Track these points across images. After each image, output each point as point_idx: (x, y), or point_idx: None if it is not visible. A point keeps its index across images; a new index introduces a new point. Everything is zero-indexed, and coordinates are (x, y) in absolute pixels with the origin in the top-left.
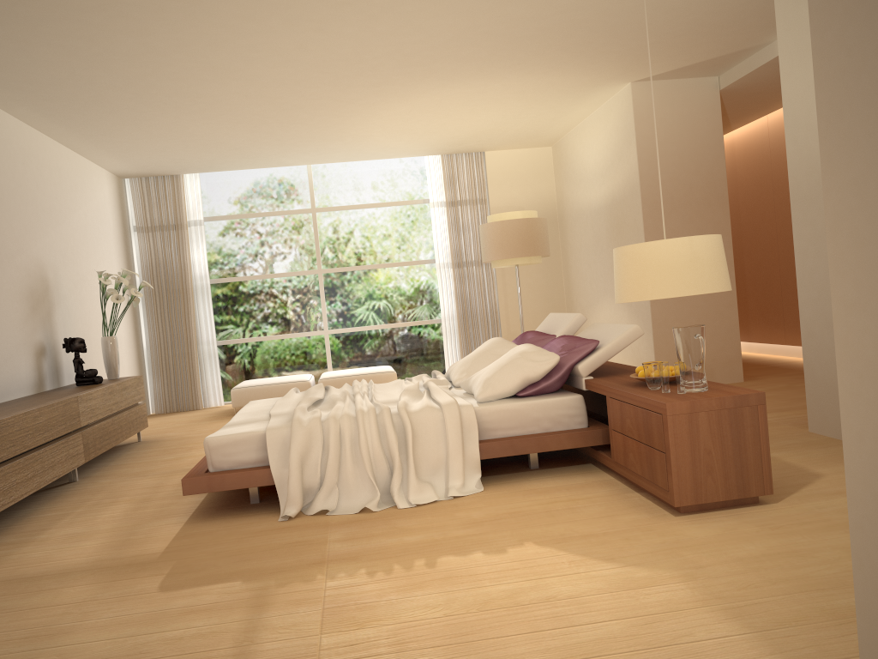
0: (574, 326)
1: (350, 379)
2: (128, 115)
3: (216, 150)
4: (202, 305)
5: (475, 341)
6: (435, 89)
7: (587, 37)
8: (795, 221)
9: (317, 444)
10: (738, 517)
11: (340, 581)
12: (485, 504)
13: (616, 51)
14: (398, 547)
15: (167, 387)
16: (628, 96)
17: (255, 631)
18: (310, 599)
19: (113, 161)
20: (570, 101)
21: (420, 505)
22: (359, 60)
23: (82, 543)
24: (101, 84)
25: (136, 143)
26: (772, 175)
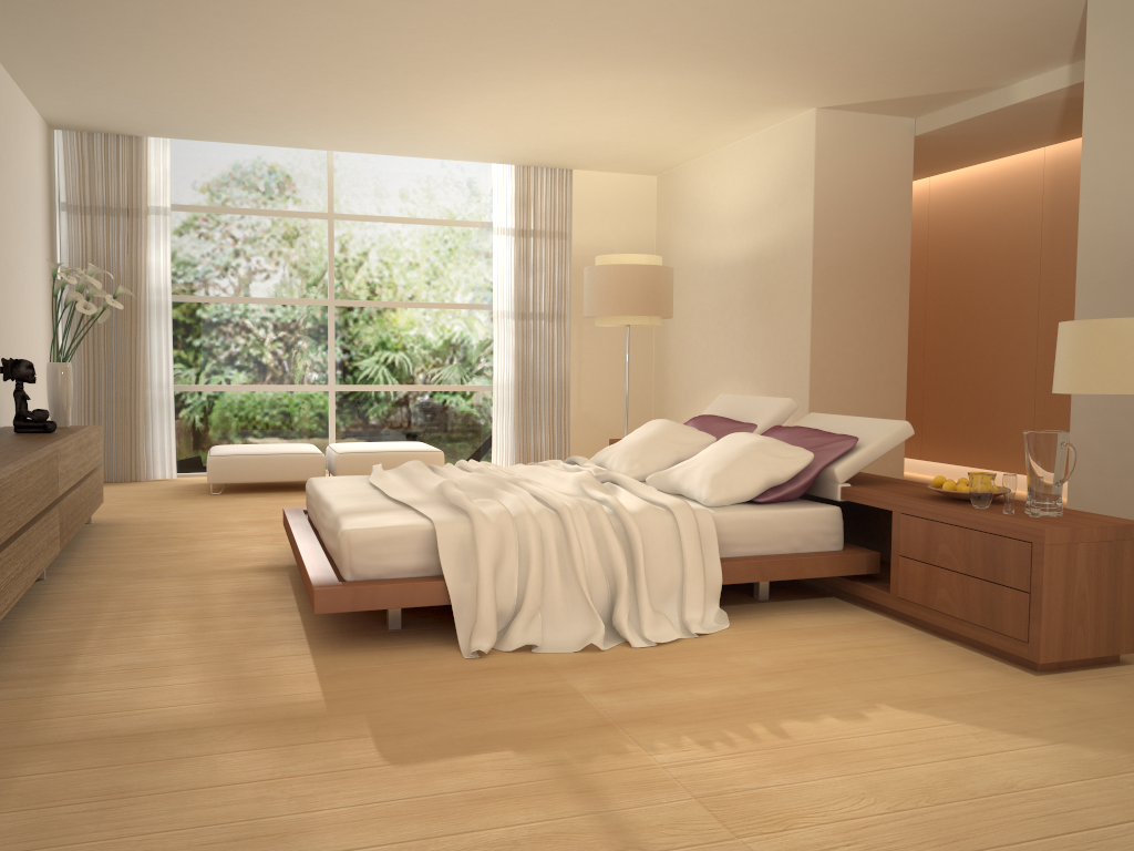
0: (782, 414)
1: (381, 457)
2: (136, 34)
3: (224, 109)
4: (157, 330)
5: (535, 419)
6: (582, 74)
7: (819, 39)
8: (1080, 312)
9: (511, 549)
10: (1118, 680)
11: (671, 754)
12: (753, 646)
13: (834, 63)
14: (700, 706)
15: None
16: (808, 125)
17: (627, 833)
18: (657, 782)
19: (59, 101)
20: (728, 120)
21: (660, 644)
22: (522, 14)
23: (165, 681)
24: None
25: (115, 79)
26: (928, 251)
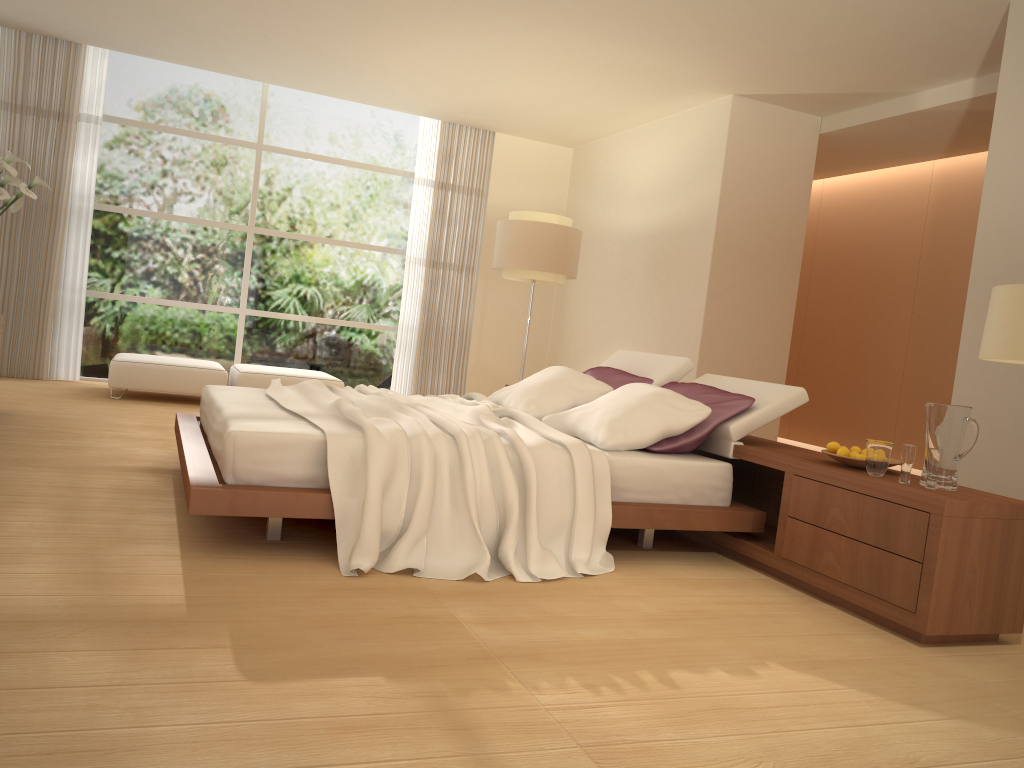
0: (678, 372)
1: (283, 380)
2: None
3: (164, 23)
4: (76, 235)
5: (435, 363)
6: (518, 29)
7: (749, 19)
8: (971, 304)
9: (402, 469)
10: (1001, 659)
11: (555, 696)
12: (639, 592)
13: (759, 48)
14: (585, 647)
15: None
16: (723, 110)
17: None
18: (539, 725)
19: None
20: (648, 97)
21: (545, 581)
22: None
23: (15, 568)
24: None
25: None
26: (815, 247)
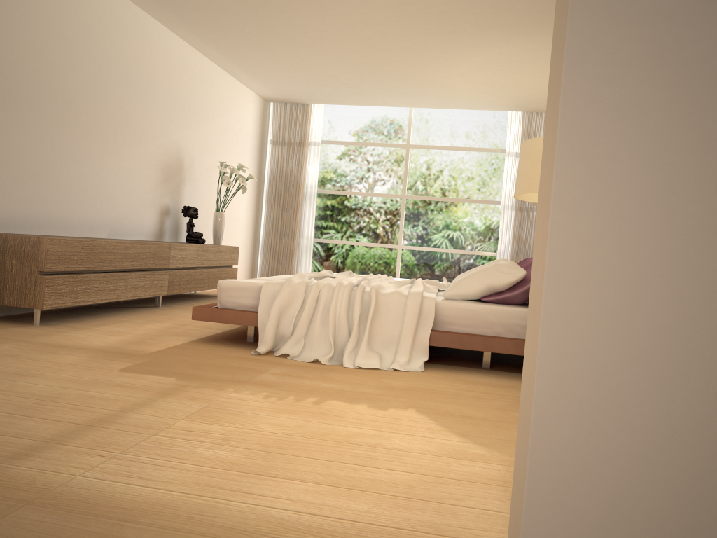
0: None
1: None
2: (257, 43)
3: (331, 84)
4: (308, 208)
5: None
6: (501, 42)
7: None
8: None
9: (298, 302)
10: None
11: (240, 395)
12: (413, 379)
13: None
14: (309, 387)
15: (271, 266)
16: None
17: (141, 406)
18: (204, 399)
19: (257, 85)
20: None
21: (362, 369)
22: (427, 5)
23: (113, 336)
24: (231, 12)
25: (270, 70)
26: None
